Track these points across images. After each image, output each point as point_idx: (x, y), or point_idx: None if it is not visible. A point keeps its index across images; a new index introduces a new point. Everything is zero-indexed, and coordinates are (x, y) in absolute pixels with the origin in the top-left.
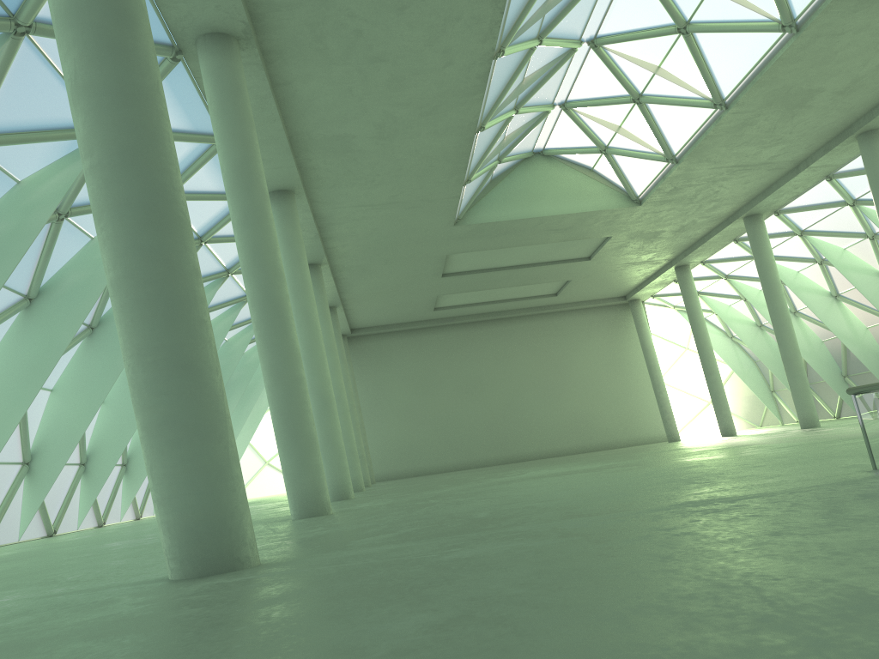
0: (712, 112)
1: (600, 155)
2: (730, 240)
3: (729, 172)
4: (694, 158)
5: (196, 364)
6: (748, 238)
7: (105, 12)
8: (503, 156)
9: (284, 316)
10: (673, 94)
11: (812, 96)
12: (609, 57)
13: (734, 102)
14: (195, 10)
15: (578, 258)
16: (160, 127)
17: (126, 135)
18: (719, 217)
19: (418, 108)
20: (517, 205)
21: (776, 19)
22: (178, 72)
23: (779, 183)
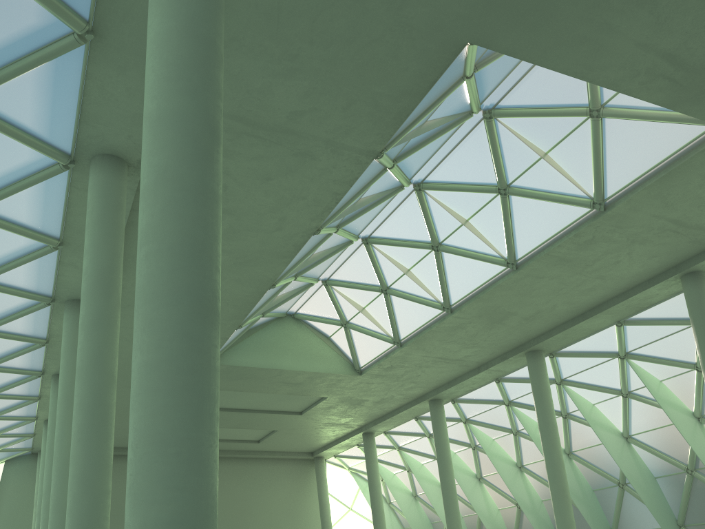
0: (440, 313)
1: (340, 327)
2: (412, 417)
3: (433, 362)
4: (415, 345)
5: (210, 462)
6: (431, 418)
7: (204, 126)
8: (267, 311)
9: (109, 423)
10: (413, 293)
11: (508, 316)
12: (374, 254)
13: (458, 309)
14: (109, 133)
15: (292, 411)
16: (220, 230)
17: (199, 230)
18: (411, 396)
19: (236, 257)
20: (265, 355)
21: (504, 256)
22: (60, 177)
23: (463, 377)
